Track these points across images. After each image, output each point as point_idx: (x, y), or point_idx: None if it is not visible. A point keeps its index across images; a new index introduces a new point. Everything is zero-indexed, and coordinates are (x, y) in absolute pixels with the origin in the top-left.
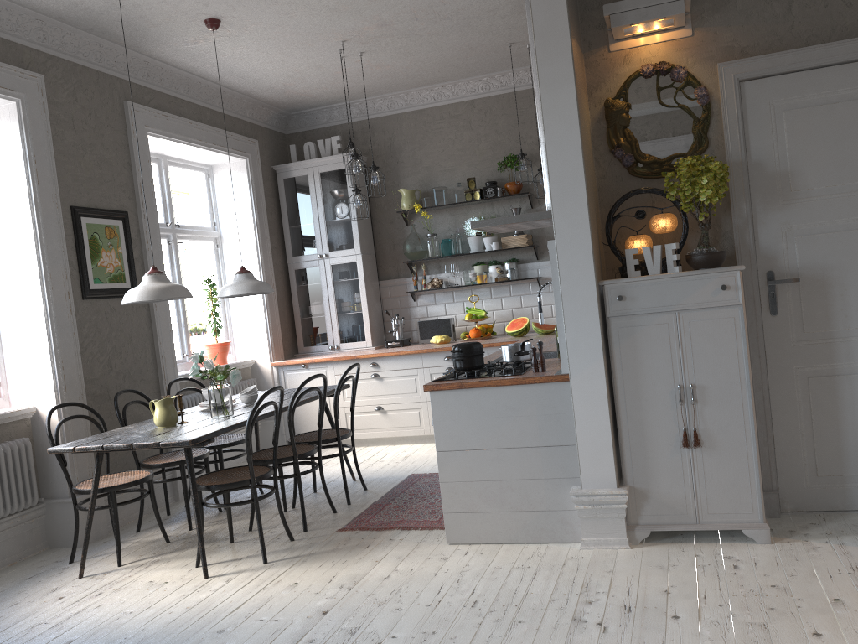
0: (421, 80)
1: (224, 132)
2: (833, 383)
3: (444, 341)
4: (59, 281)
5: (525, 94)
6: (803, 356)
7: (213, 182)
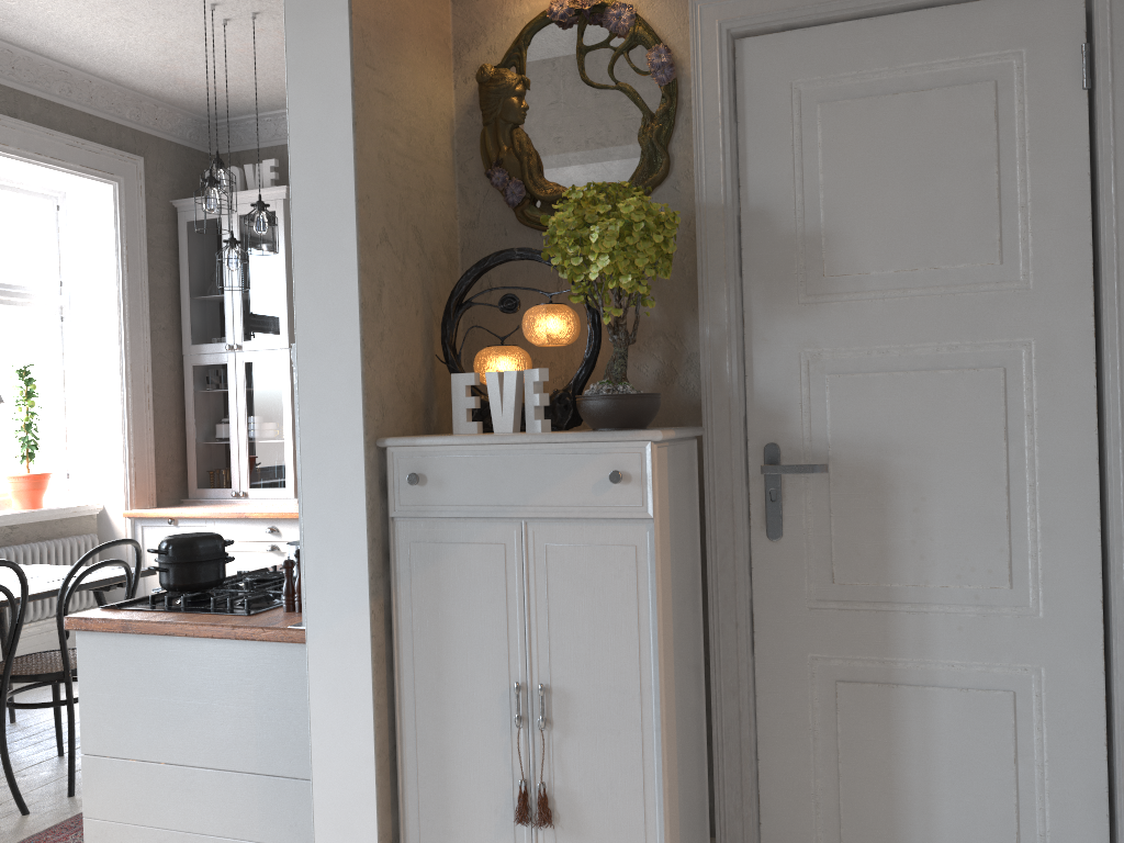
0: None
1: (65, 138)
2: (887, 701)
3: None
4: None
5: None
6: (828, 634)
7: (65, 218)
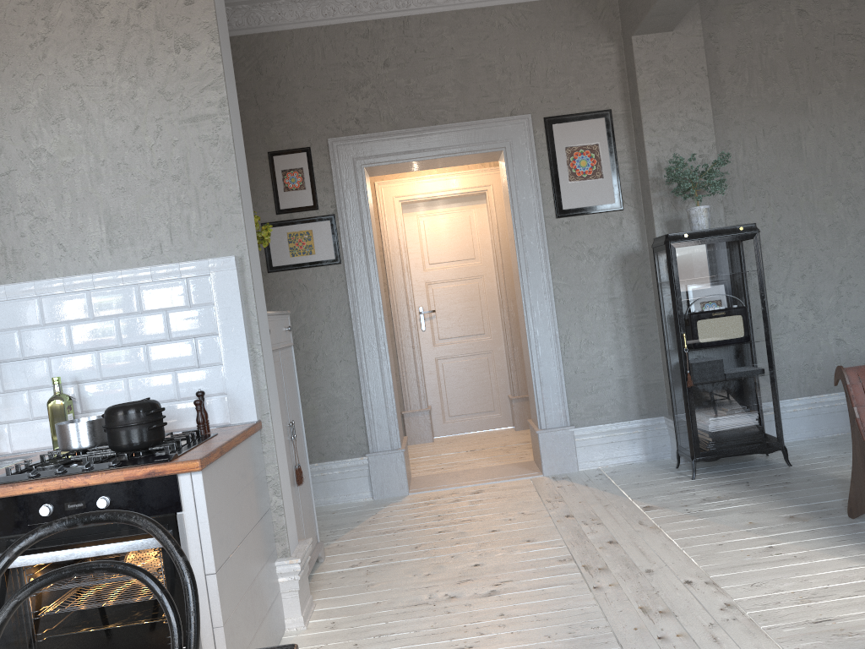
0: None
1: None
2: None
3: None
4: None
5: None
6: None
7: None
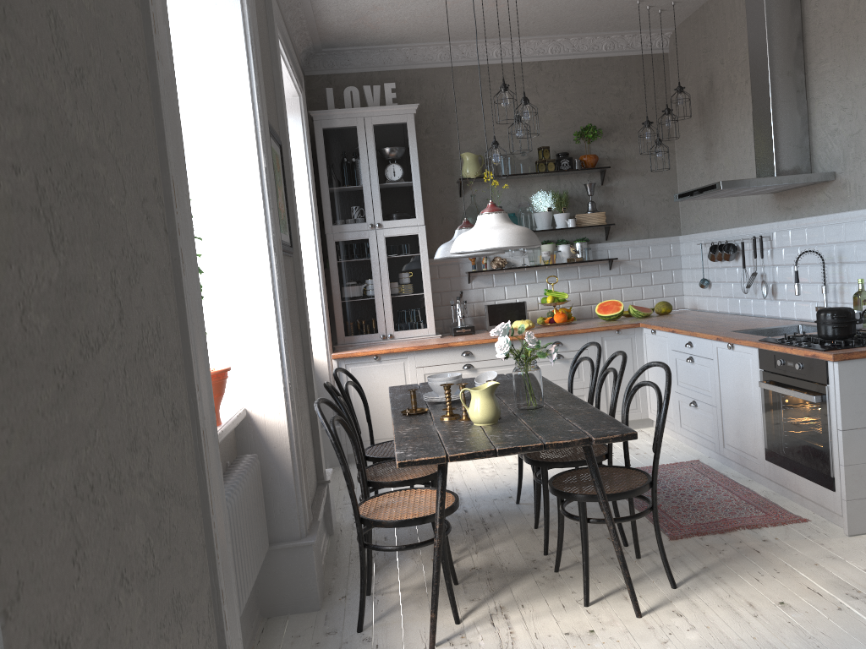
0: (502, 31)
1: (295, 57)
2: None
3: (531, 327)
4: (275, 222)
5: (597, 62)
6: None
7: None
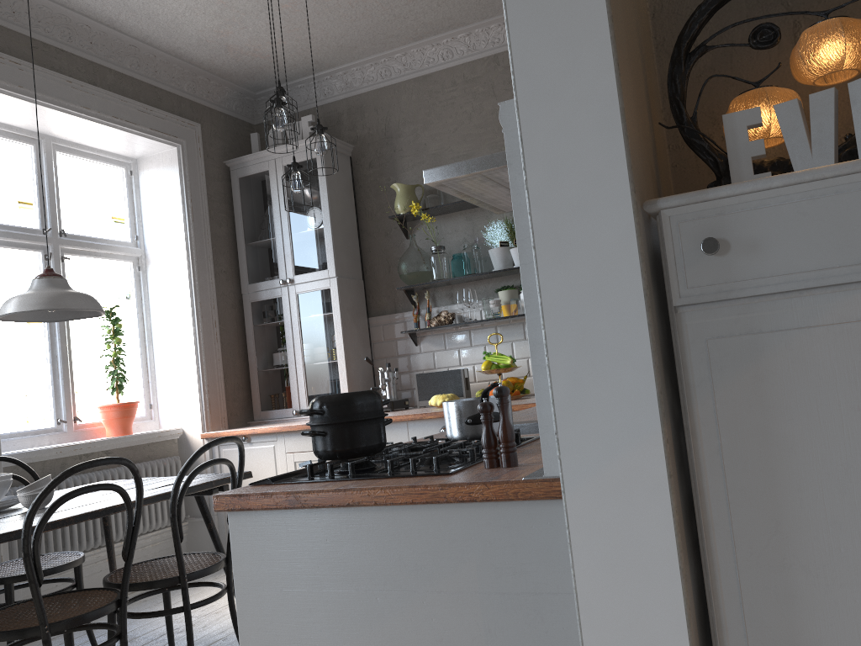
0: (418, 26)
1: (136, 104)
2: None
3: None
4: None
5: None
6: None
7: (137, 181)
